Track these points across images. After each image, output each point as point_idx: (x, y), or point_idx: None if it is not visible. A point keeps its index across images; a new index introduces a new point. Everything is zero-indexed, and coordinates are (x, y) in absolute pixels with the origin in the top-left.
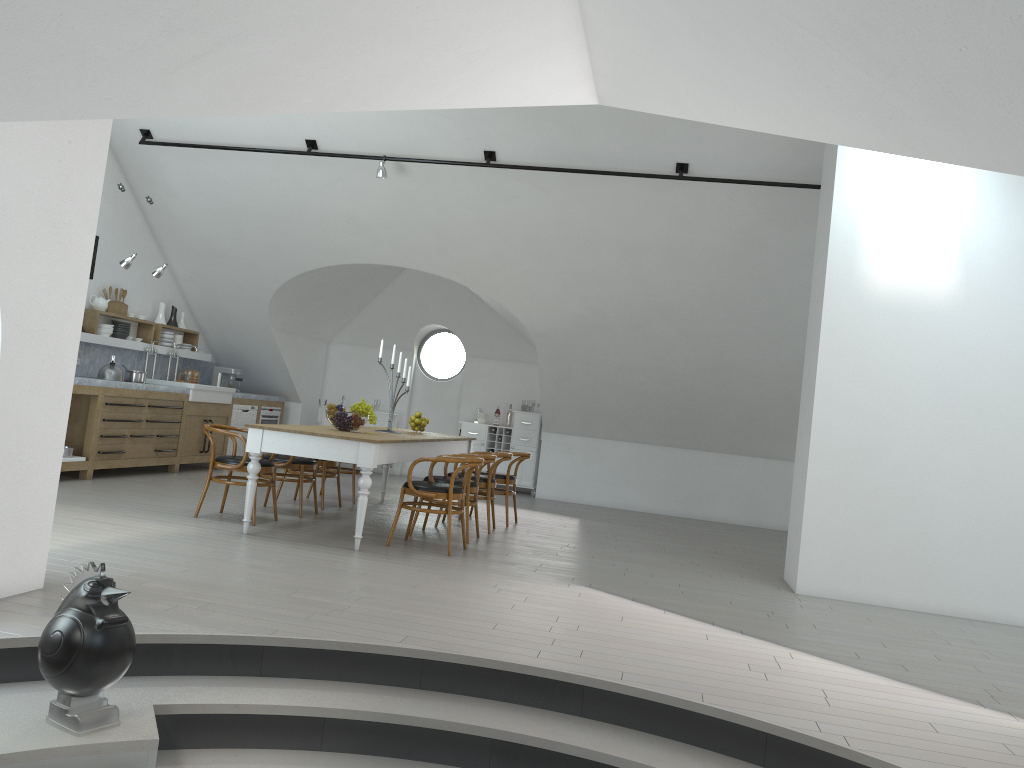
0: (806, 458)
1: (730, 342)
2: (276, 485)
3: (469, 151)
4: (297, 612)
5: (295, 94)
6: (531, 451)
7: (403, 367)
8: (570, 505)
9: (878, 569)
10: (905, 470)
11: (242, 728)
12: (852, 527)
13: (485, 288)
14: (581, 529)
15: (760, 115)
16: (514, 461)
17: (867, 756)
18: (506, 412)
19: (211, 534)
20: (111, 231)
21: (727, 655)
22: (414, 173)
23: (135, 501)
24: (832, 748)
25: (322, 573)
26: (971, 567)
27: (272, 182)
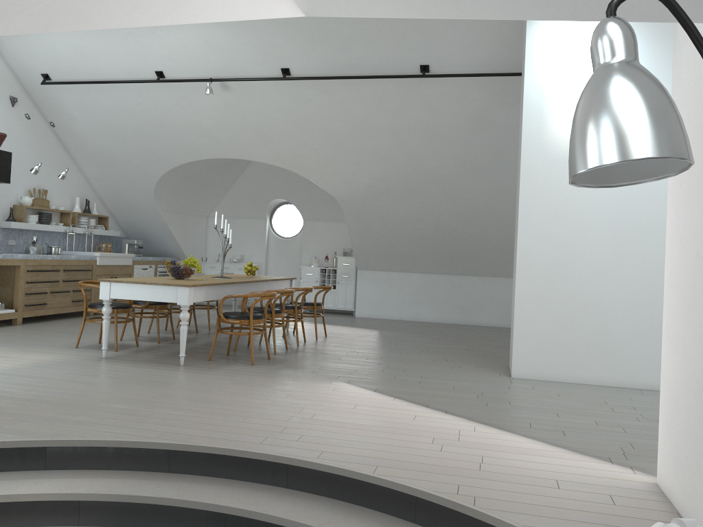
0: (515, 277)
1: (479, 196)
2: (161, 320)
3: (270, 69)
4: (91, 418)
5: (6, 18)
6: (351, 284)
7: (260, 231)
8: (378, 320)
9: (571, 356)
10: (588, 281)
11: (14, 512)
12: (551, 326)
13: (299, 169)
14: (373, 338)
15: (376, 2)
16: (318, 292)
17: (485, 514)
18: (333, 257)
19: (77, 360)
20: (31, 149)
21: (421, 432)
22: (235, 89)
23: (40, 339)
24: (461, 508)
25: (139, 385)
26: (641, 350)
27: (138, 104)
